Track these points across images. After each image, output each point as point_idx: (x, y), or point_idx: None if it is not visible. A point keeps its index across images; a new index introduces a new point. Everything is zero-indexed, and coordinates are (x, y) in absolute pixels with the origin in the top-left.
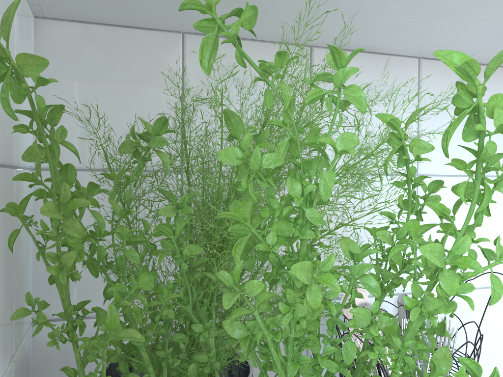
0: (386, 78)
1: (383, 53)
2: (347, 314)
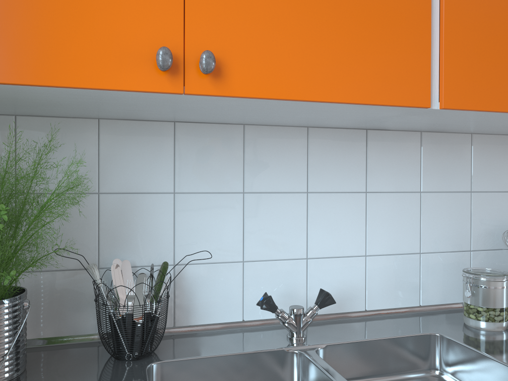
0: (151, 135)
1: (149, 120)
2: (113, 275)
